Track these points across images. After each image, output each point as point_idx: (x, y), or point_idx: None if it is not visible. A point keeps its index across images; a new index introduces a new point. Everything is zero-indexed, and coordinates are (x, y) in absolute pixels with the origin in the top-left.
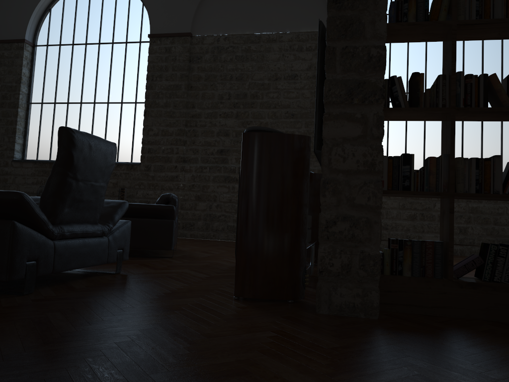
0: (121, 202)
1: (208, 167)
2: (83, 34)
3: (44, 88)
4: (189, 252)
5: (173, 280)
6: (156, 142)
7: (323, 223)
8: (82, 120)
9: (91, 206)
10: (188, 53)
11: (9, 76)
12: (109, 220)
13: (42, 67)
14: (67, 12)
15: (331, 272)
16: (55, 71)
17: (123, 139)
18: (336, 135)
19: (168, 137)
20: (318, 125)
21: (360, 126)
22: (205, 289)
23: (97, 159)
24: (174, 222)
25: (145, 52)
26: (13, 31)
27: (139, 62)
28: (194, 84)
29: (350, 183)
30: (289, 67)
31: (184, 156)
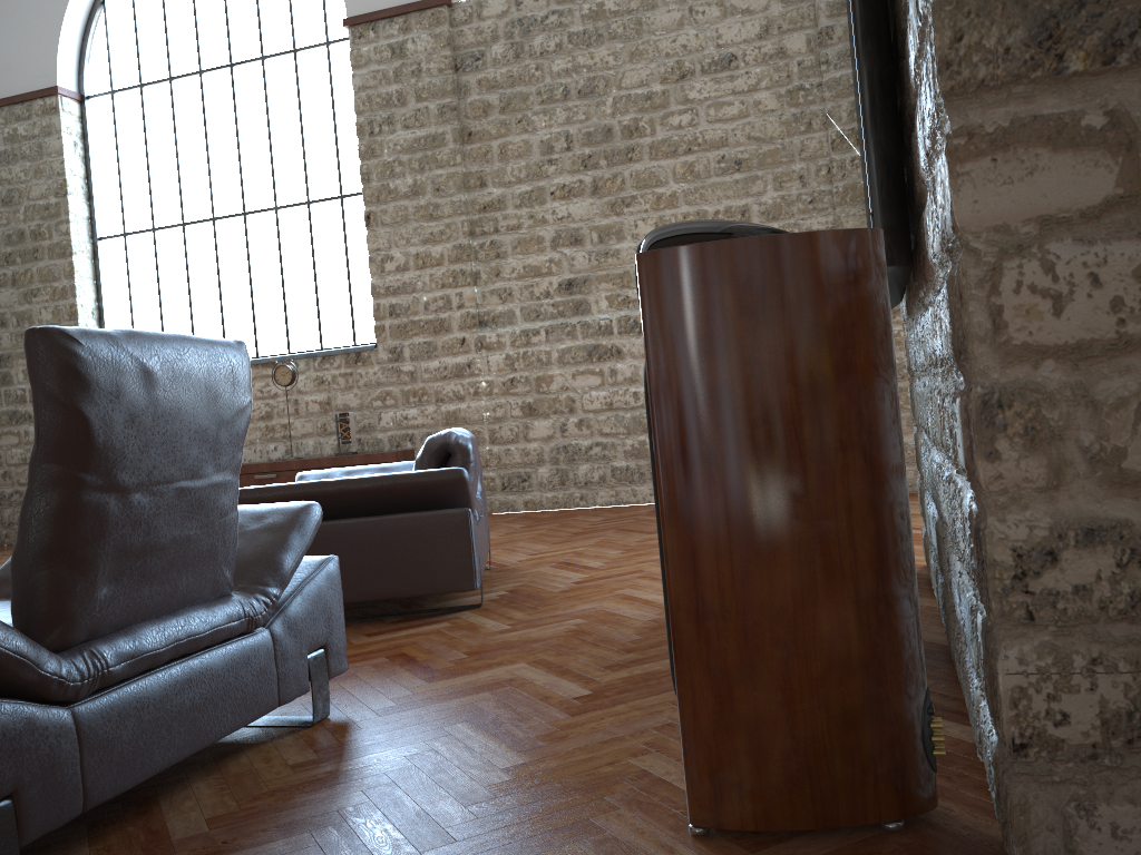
0: (296, 508)
1: (542, 331)
2: (191, 49)
3: (124, 198)
4: (526, 573)
5: (483, 736)
6: (405, 287)
7: (1003, 560)
8: (224, 260)
9: (193, 553)
10: (448, 50)
11: (39, 183)
12: (266, 575)
13: (112, 148)
14: (144, 2)
15: (1064, 747)
16: (141, 153)
17: (326, 291)
18: (1010, 211)
19: (432, 269)
20: (882, 181)
21: (1107, 162)
22: (587, 776)
23: (183, 409)
24: (472, 513)
25: (345, 68)
26: (28, 72)
27: (334, 96)
28: (475, 126)
29: (1093, 393)
30: (710, 39)
31: (480, 312)
